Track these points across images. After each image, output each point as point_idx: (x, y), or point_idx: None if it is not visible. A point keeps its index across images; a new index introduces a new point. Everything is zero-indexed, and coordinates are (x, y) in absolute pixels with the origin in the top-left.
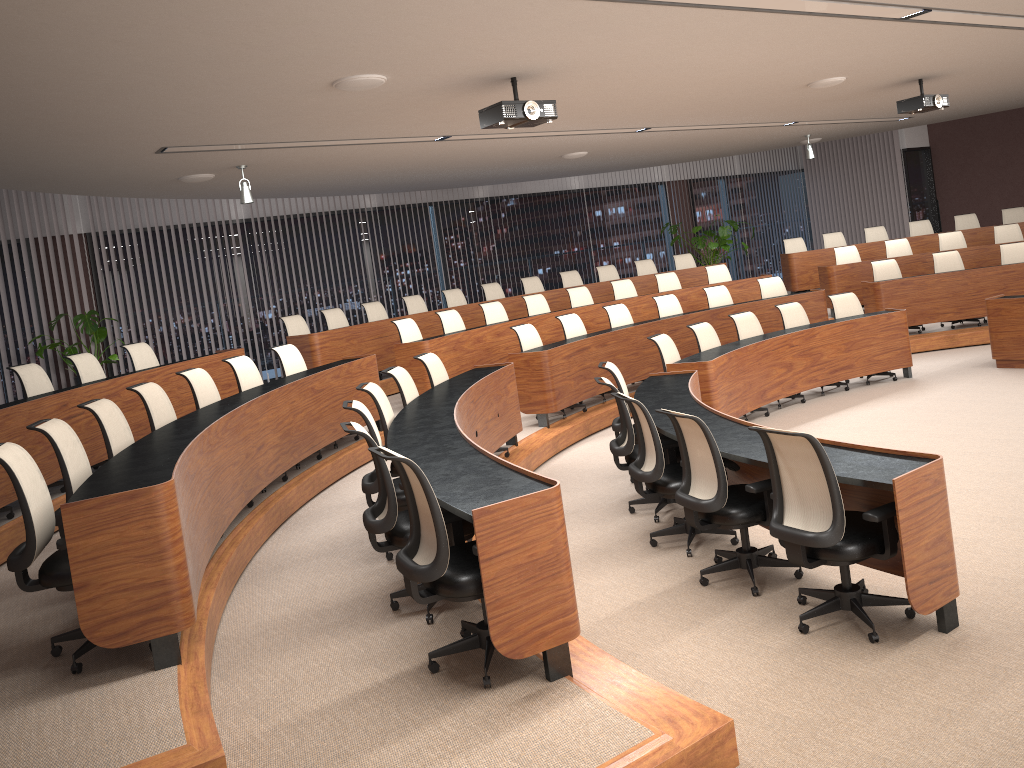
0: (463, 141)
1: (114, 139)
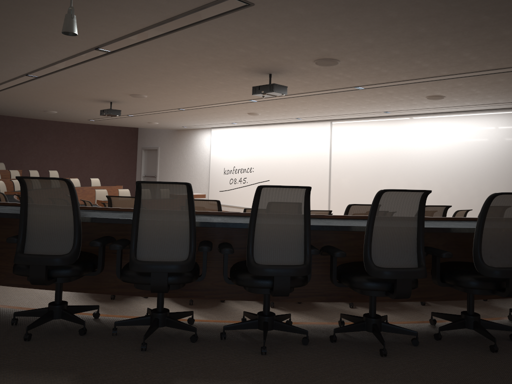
0: (72, 51)
1: (319, 5)
